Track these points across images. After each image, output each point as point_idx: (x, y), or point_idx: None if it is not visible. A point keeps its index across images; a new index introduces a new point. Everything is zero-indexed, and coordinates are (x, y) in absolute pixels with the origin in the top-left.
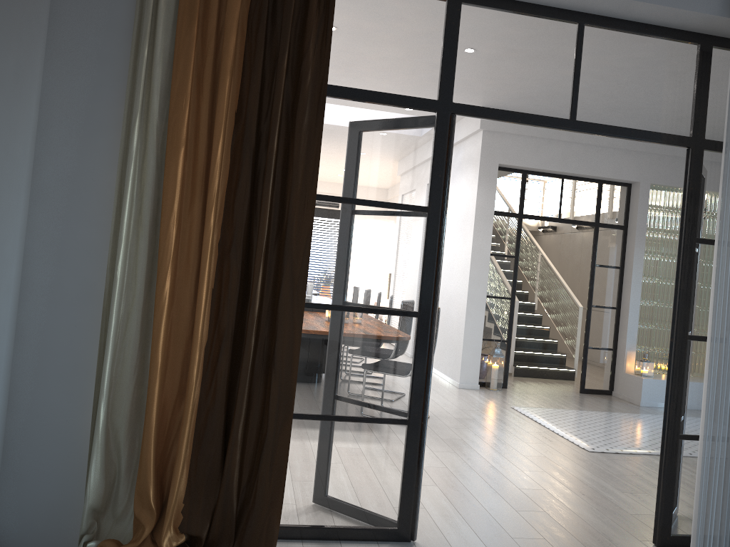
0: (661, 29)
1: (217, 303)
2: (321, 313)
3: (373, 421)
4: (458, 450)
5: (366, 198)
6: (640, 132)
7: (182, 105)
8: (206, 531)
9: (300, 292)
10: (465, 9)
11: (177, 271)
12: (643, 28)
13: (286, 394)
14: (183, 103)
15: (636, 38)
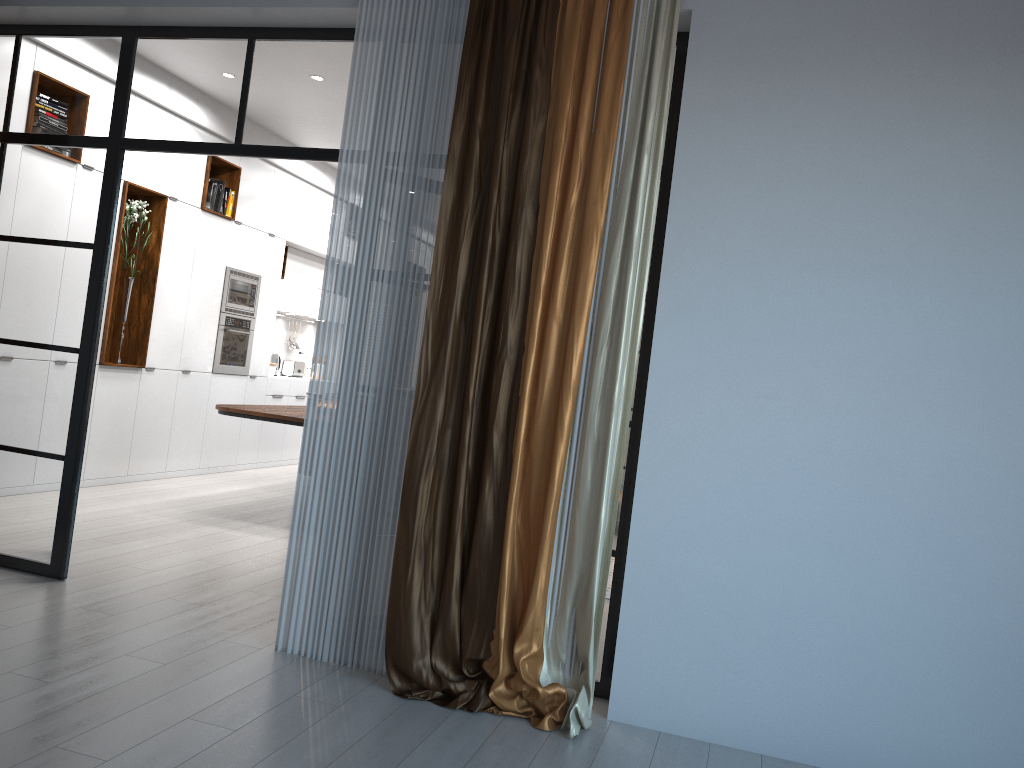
0: (336, 31)
1: None
2: (3, 347)
3: (37, 454)
4: None
5: (45, 237)
6: (308, 150)
7: None
8: None
9: None
10: (140, 43)
11: None
12: (316, 34)
13: None
14: None
15: (311, 45)
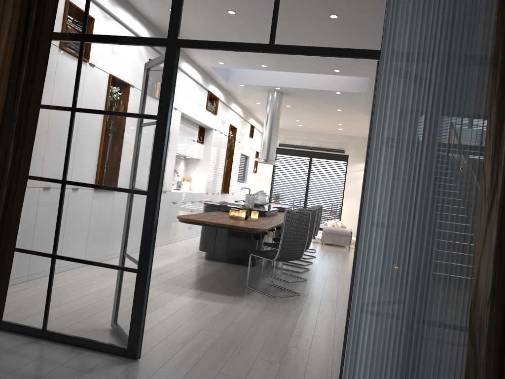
0: None
1: None
2: (85, 189)
3: (114, 267)
4: (284, 316)
5: (117, 110)
6: (330, 49)
7: None
8: None
9: (28, 167)
10: None
11: None
12: None
13: (13, 235)
14: None
15: None
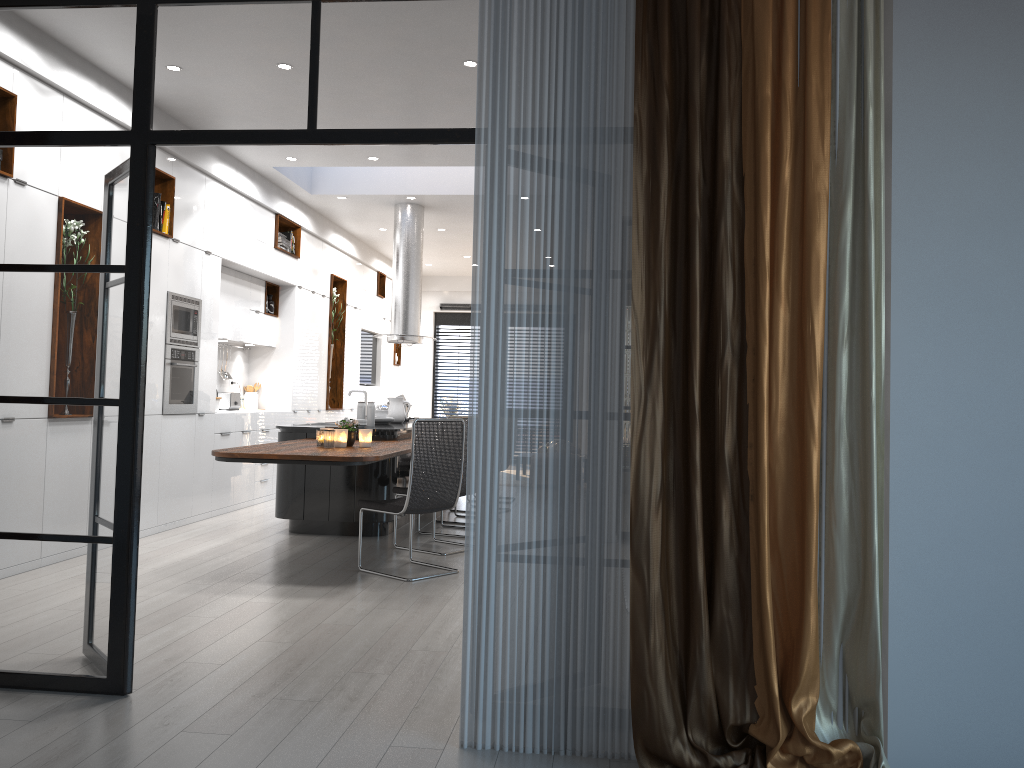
0: None
1: None
2: (6, 407)
3: (72, 539)
4: (417, 608)
5: (52, 262)
6: (408, 131)
7: None
8: None
9: None
10: (162, 12)
11: None
12: None
13: None
14: None
15: (397, 5)
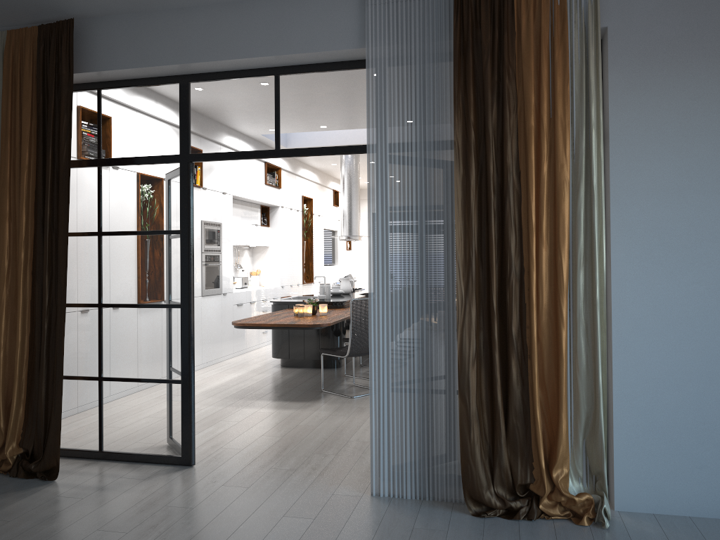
0: (340, 64)
1: (33, 309)
2: (121, 310)
3: (159, 381)
4: (355, 415)
5: (141, 229)
6: (331, 148)
7: (4, 193)
8: (31, 446)
9: (64, 298)
10: (193, 86)
11: (12, 291)
12: (325, 67)
13: (60, 362)
14: (4, 192)
15: (322, 75)
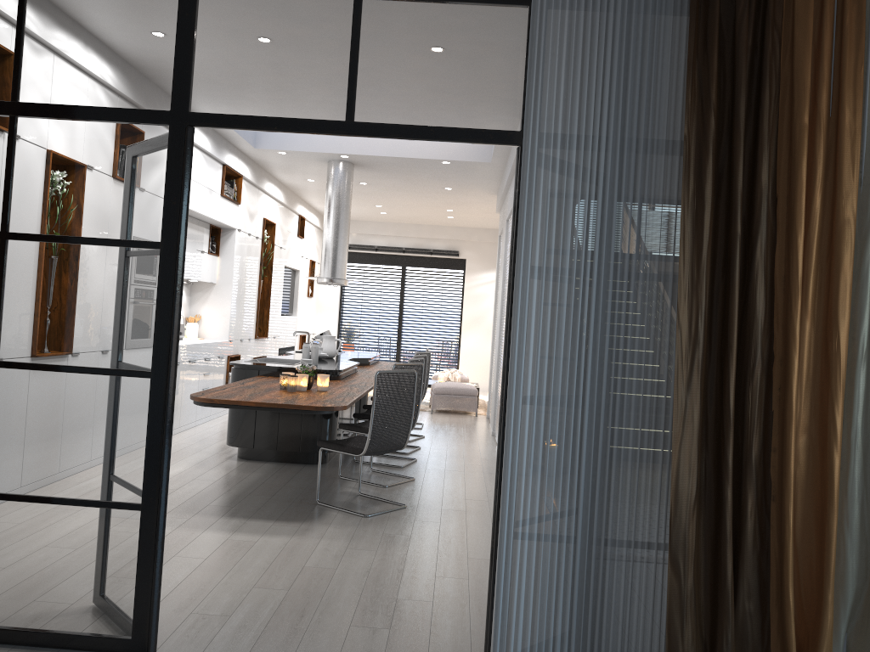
0: None
1: None
2: (36, 374)
3: (99, 505)
4: (385, 548)
5: (86, 235)
6: (443, 129)
7: None
8: None
9: None
10: None
11: None
12: None
13: None
14: None
15: (437, 7)
